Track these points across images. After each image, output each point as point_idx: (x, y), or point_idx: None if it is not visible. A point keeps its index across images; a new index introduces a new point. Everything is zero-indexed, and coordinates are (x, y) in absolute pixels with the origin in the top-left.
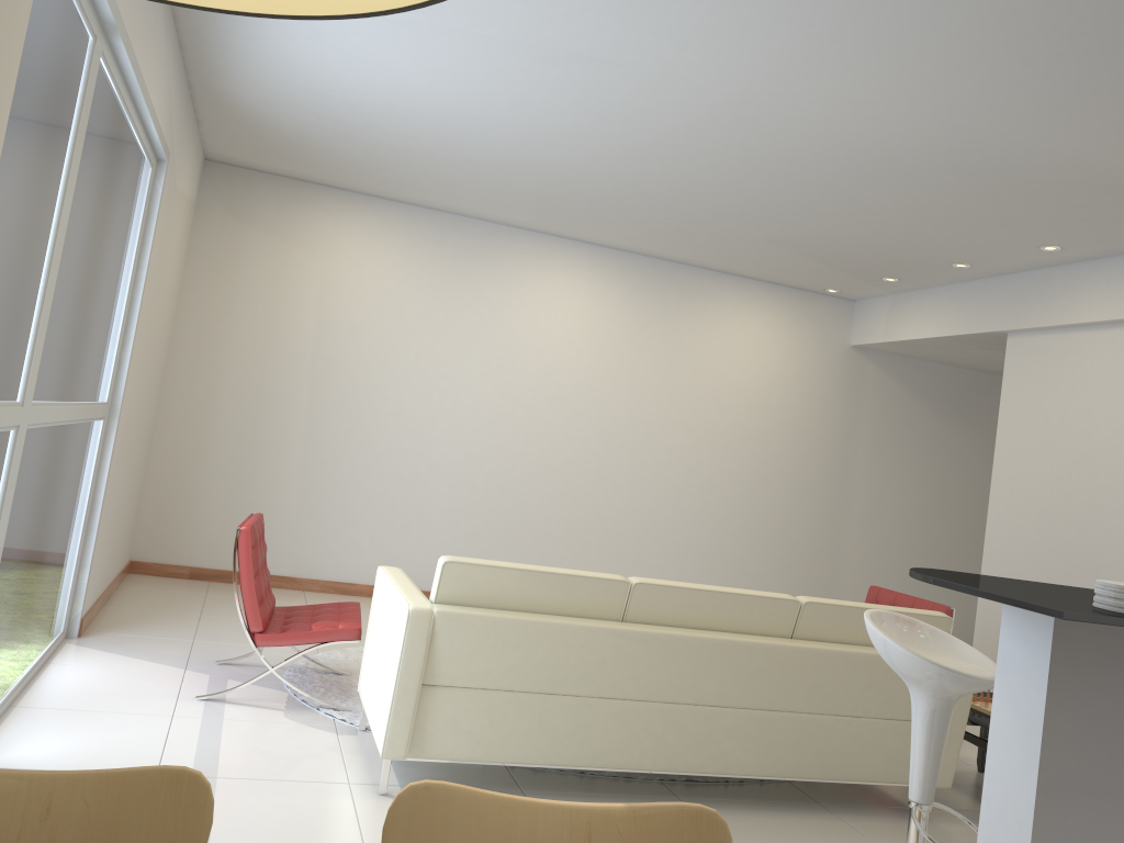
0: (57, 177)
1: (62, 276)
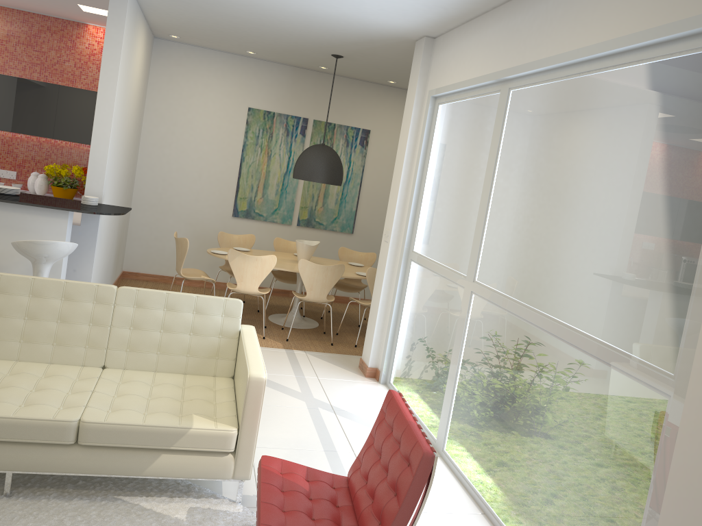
0: (480, 168)
1: (496, 213)
